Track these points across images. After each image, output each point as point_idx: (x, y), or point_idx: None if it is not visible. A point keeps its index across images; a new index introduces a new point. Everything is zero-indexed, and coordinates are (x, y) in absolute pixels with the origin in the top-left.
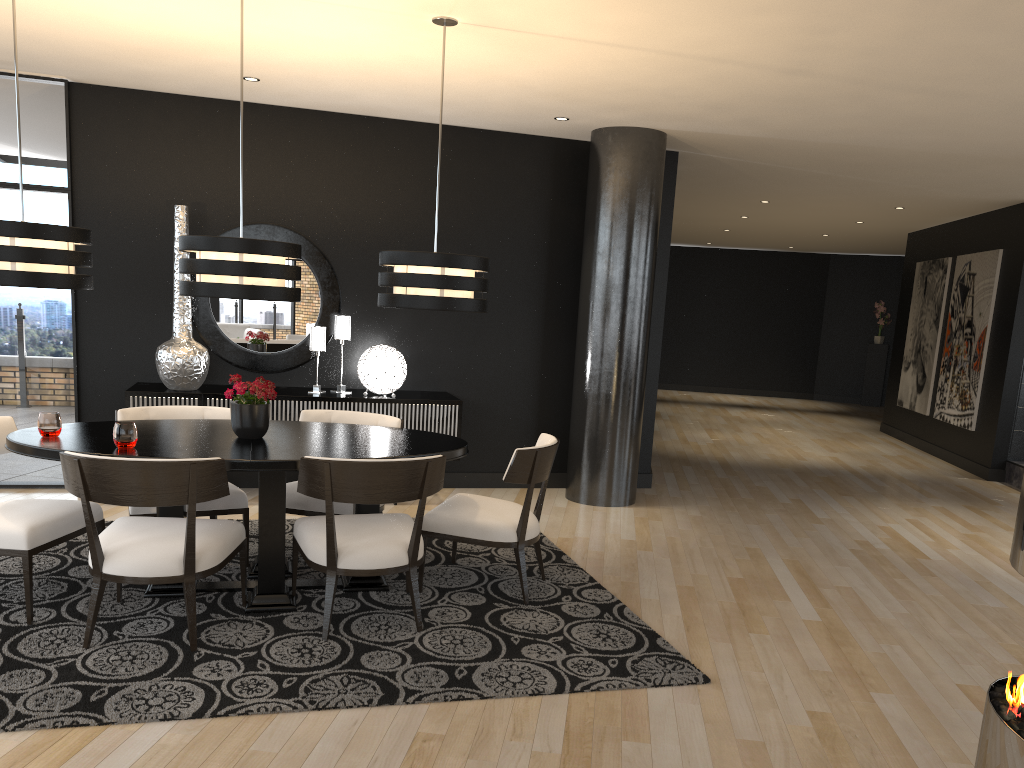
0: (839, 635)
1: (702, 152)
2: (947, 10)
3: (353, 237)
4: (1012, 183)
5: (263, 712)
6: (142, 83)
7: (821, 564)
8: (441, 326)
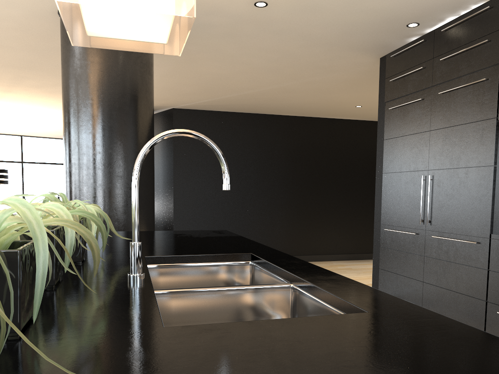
0: None
1: (175, 105)
2: None
3: None
4: (282, 64)
5: None
6: None
7: None
8: None
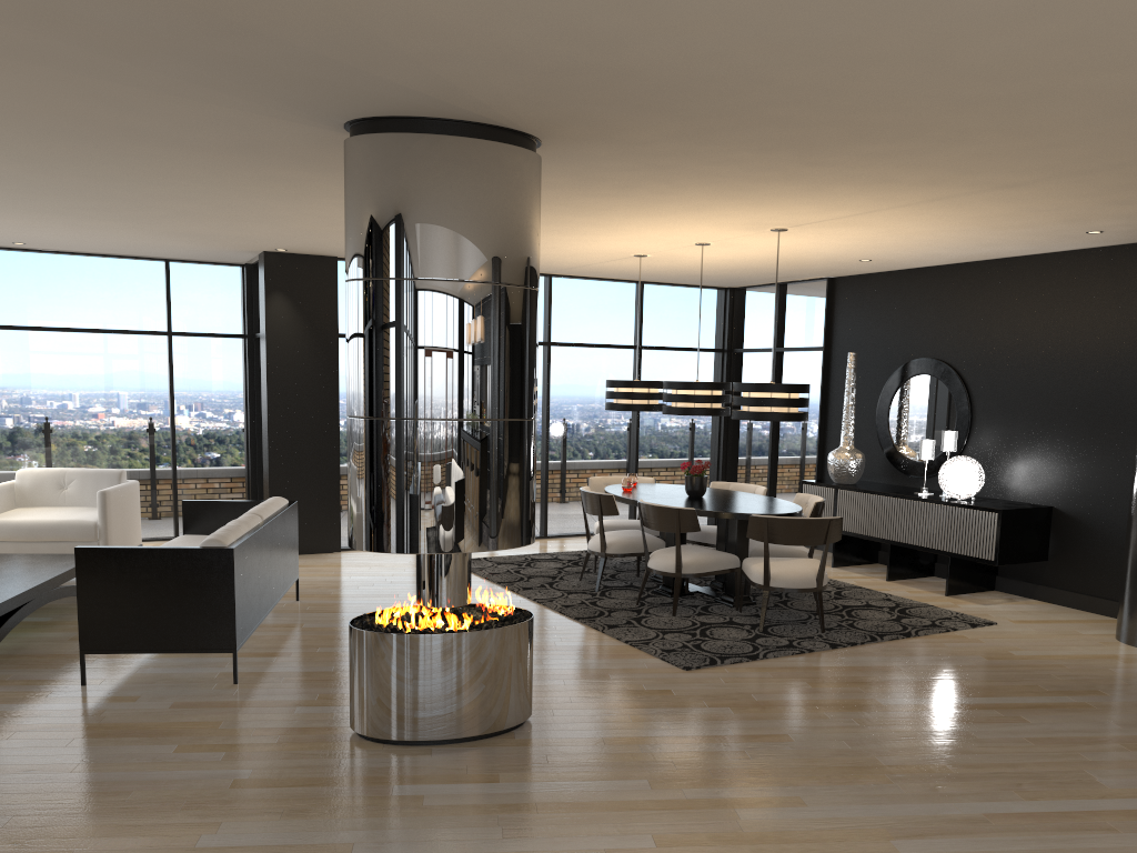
0: (851, 707)
1: None
2: (860, 160)
3: (984, 363)
4: None
5: (547, 606)
6: (852, 271)
7: (1101, 716)
8: (1051, 442)
